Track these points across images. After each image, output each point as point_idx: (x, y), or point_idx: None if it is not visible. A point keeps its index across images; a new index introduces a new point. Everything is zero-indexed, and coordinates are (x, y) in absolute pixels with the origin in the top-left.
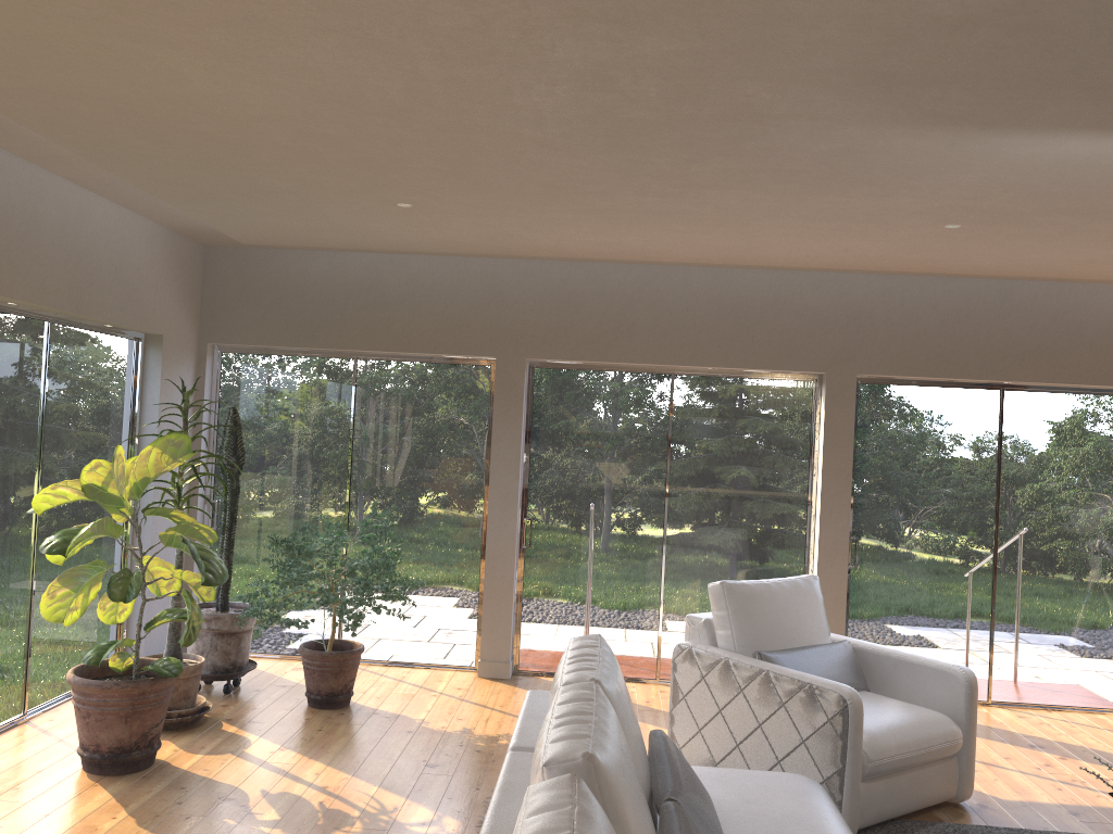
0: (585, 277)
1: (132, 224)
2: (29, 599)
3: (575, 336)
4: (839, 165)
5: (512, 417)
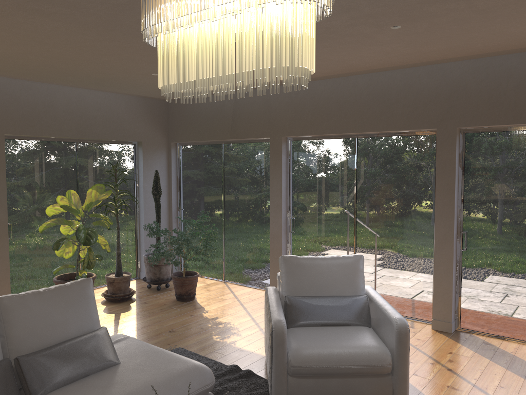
0: (306, 90)
1: (114, 98)
2: (78, 247)
3: (302, 122)
4: None
5: (277, 167)
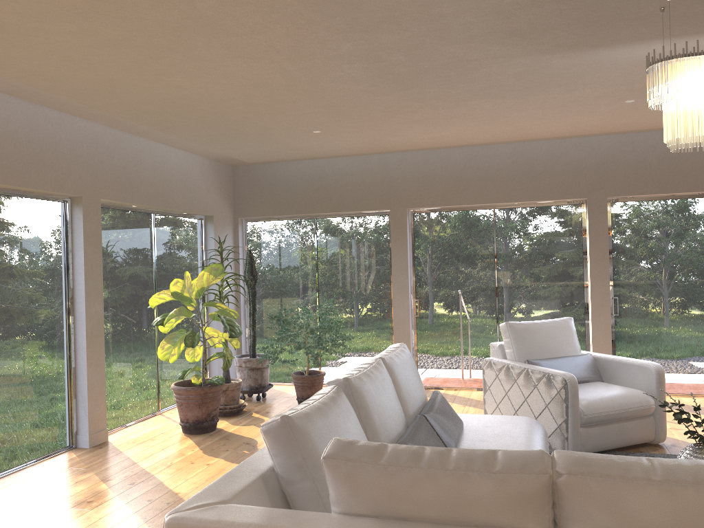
0: (436, 158)
1: (191, 159)
2: (156, 353)
3: (433, 192)
4: (531, 78)
5: (401, 242)
